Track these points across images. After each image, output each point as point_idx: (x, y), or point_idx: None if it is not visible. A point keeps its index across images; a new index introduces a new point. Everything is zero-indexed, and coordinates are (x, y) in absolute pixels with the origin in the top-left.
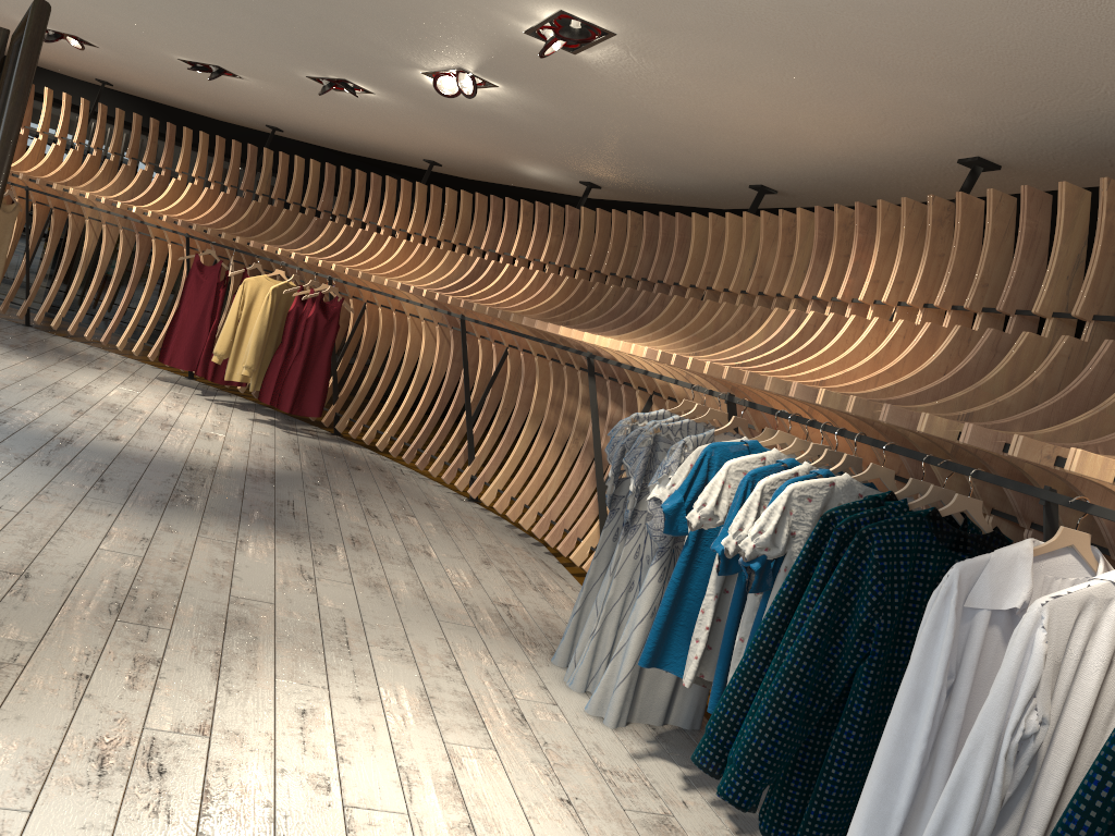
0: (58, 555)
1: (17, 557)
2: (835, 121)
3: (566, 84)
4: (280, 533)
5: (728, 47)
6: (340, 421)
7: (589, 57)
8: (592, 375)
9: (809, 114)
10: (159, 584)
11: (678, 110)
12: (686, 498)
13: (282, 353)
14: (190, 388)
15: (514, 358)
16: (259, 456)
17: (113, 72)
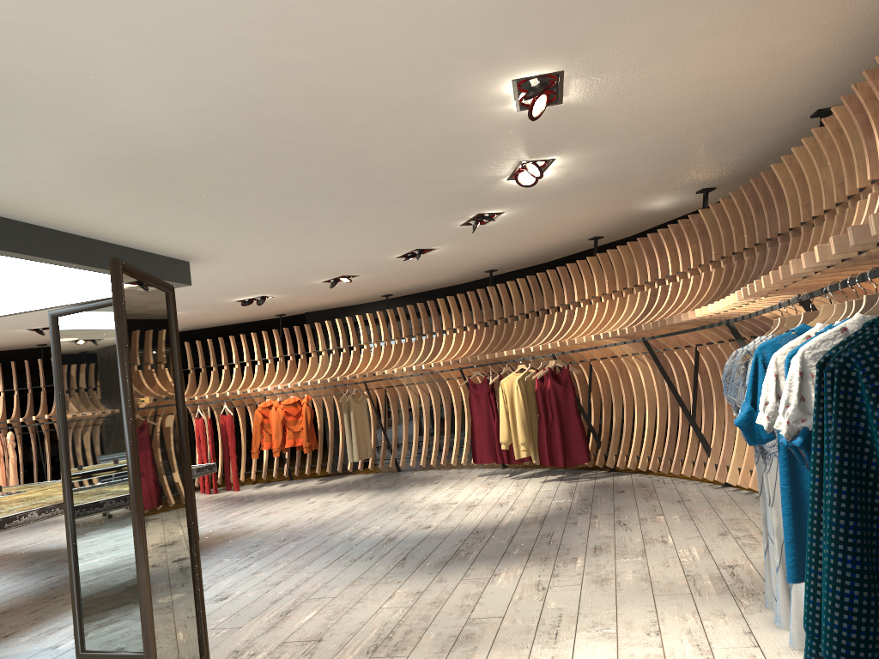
0: (348, 620)
1: (319, 628)
2: (792, 20)
3: (587, 127)
4: (531, 560)
5: (638, 24)
6: (608, 459)
7: (572, 98)
8: (739, 337)
9: (765, 30)
10: (414, 623)
11: (677, 94)
12: (756, 404)
13: (542, 423)
14: (501, 474)
15: (706, 353)
16: (537, 507)
17: (383, 286)
